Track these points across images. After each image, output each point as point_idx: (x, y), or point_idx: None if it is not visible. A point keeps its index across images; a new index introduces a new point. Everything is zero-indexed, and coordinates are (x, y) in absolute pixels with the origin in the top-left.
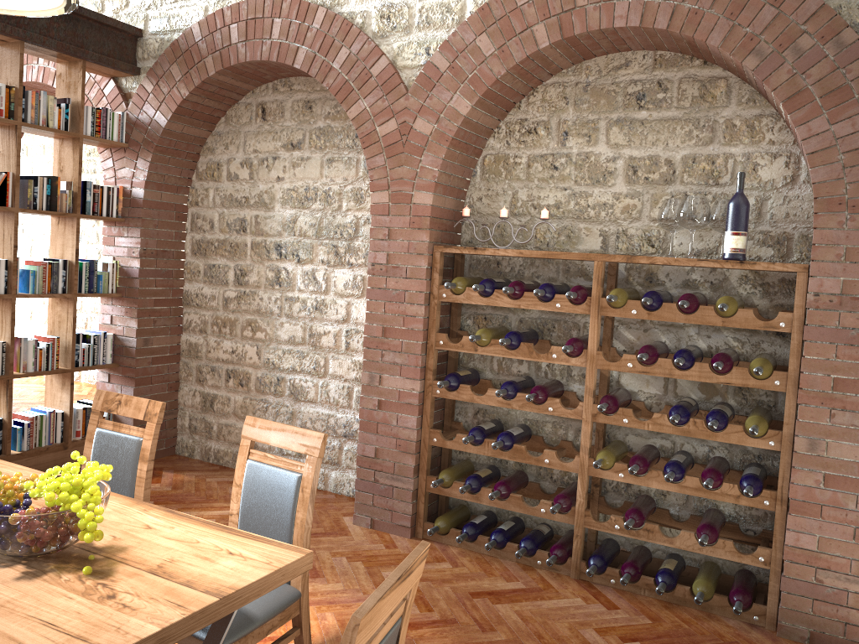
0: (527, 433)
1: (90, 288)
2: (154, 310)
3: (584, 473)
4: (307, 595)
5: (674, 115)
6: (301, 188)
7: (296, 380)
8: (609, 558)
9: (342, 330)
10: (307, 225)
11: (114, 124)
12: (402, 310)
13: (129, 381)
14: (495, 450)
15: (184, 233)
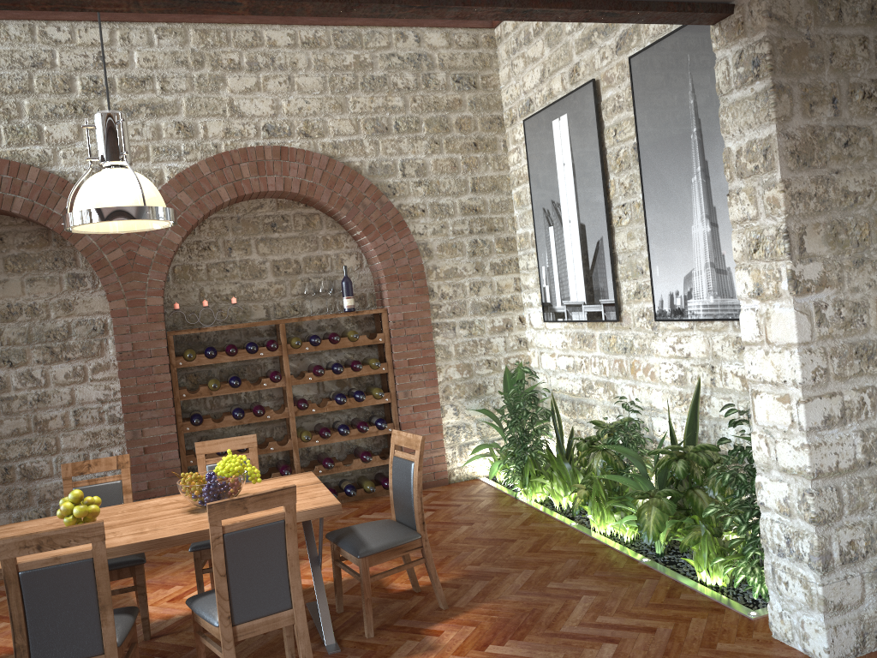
0: None
1: None
2: None
3: (296, 447)
4: None
5: (294, 235)
6: (2, 305)
7: (27, 464)
8: None
9: (69, 412)
10: (15, 334)
11: None
12: (152, 380)
13: None
14: (237, 454)
15: None
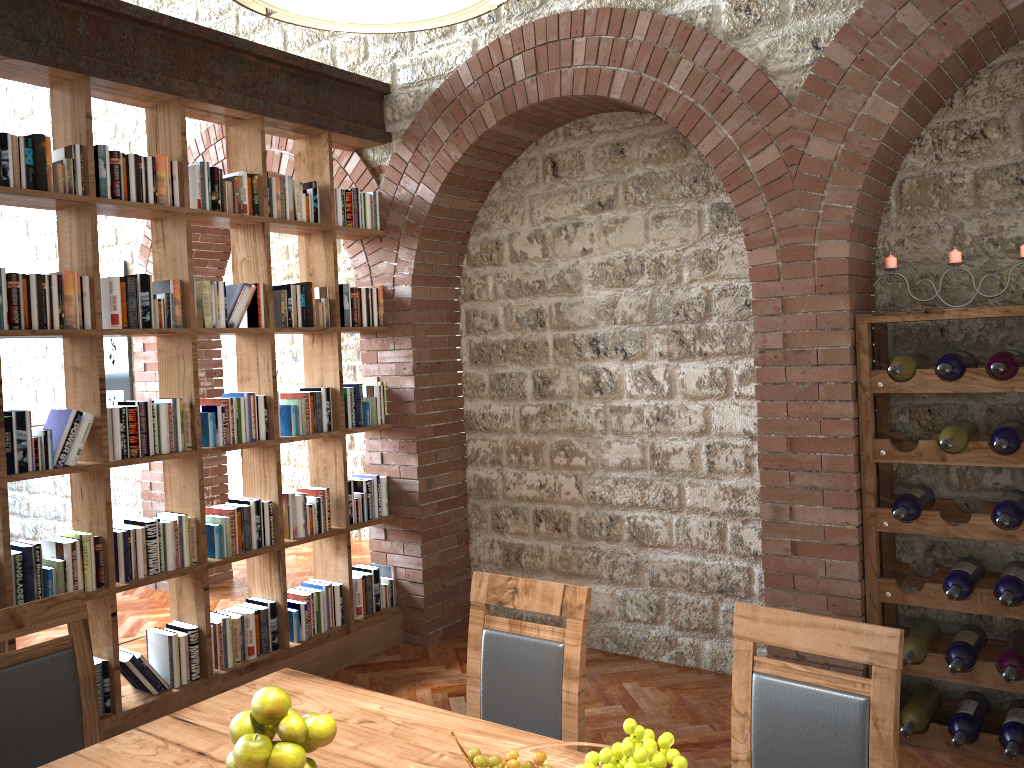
0: None
1: (357, 421)
2: (435, 441)
3: None
4: None
5: None
6: (619, 259)
7: (638, 518)
8: None
9: (700, 446)
10: (633, 308)
11: (366, 208)
12: (816, 412)
13: (413, 536)
14: (994, 606)
15: (458, 337)
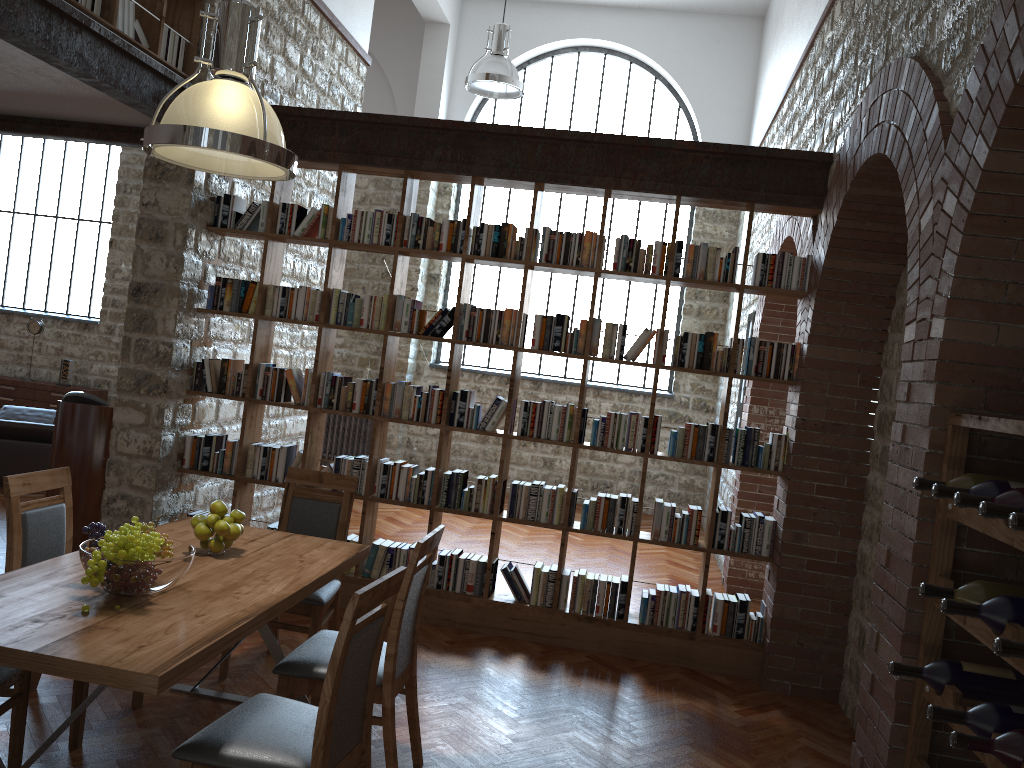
0: None
1: (744, 461)
2: (814, 499)
3: None
4: None
5: None
6: None
7: None
8: None
9: None
10: None
11: (793, 270)
12: (902, 525)
13: (774, 582)
14: None
15: (872, 403)
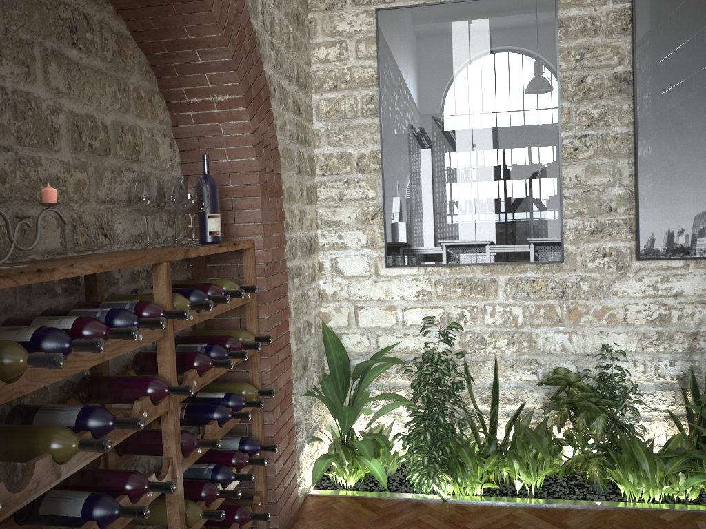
0: None
1: None
2: None
3: None
4: None
5: (99, 66)
6: None
7: None
8: None
9: None
10: None
11: None
12: None
13: None
14: None
15: None
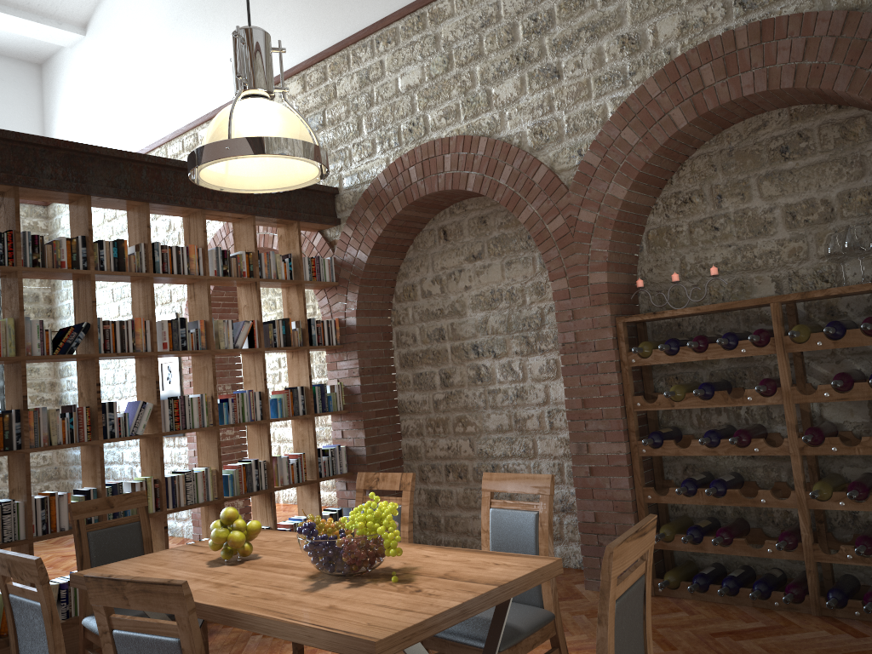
0: (739, 480)
1: (323, 408)
2: (376, 420)
3: (803, 507)
4: (560, 617)
5: (820, 159)
6: (487, 292)
7: (509, 464)
8: (849, 591)
9: (544, 412)
10: (497, 323)
11: (325, 268)
12: (596, 381)
13: None
14: (709, 498)
15: (391, 350)
